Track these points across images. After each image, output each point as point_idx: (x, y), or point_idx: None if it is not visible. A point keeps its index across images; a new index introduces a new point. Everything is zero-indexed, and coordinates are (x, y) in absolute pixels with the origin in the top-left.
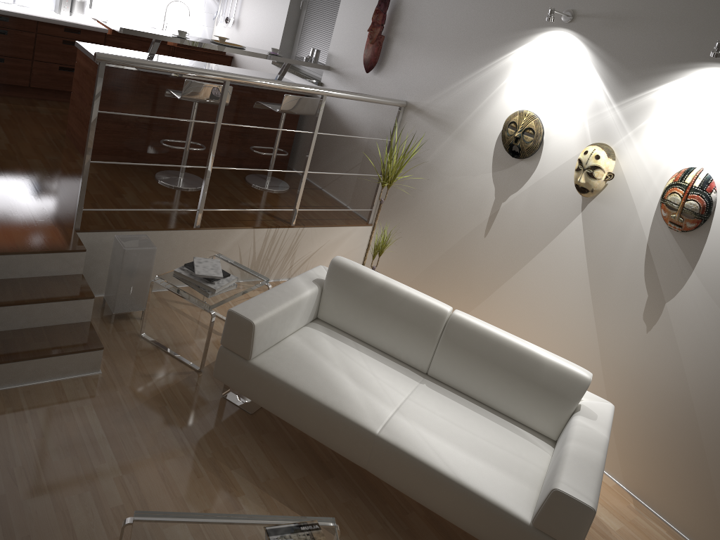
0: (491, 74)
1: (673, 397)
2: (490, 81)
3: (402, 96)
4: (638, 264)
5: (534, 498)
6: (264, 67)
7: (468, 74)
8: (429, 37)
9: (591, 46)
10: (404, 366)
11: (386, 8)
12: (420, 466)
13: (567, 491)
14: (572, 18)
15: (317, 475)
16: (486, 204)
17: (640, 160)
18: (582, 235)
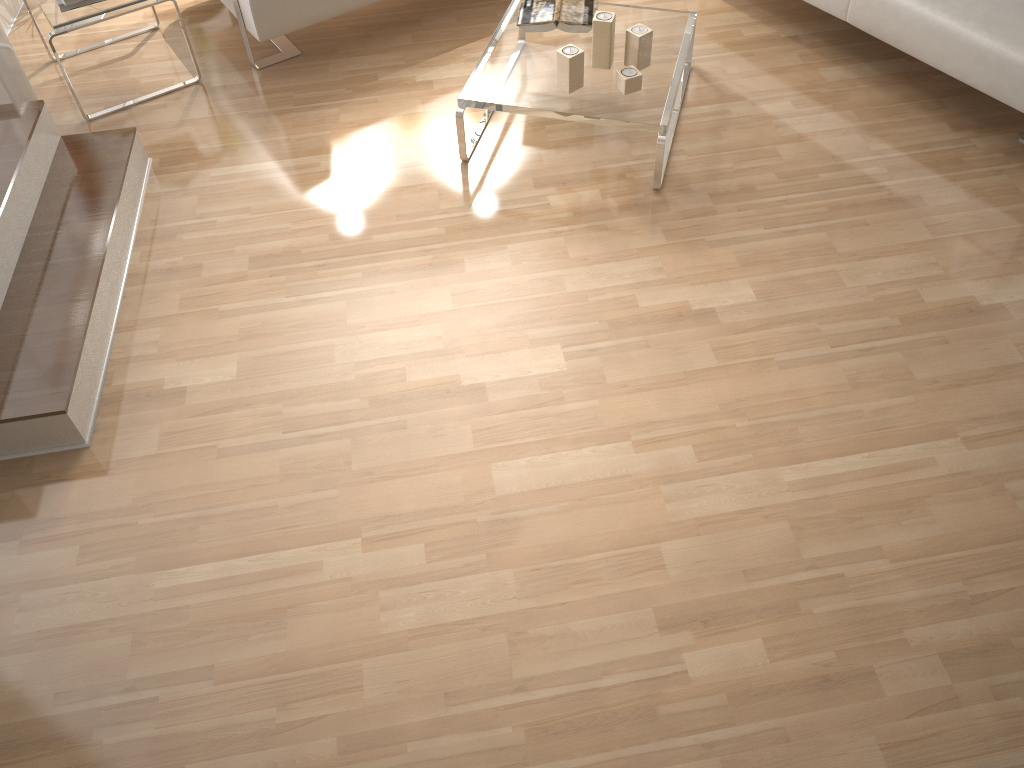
0: None
1: None
2: None
3: None
4: None
5: None
6: None
7: None
8: None
9: None
10: None
11: None
12: None
13: None
14: None
15: (414, 29)
16: None
17: None
18: None
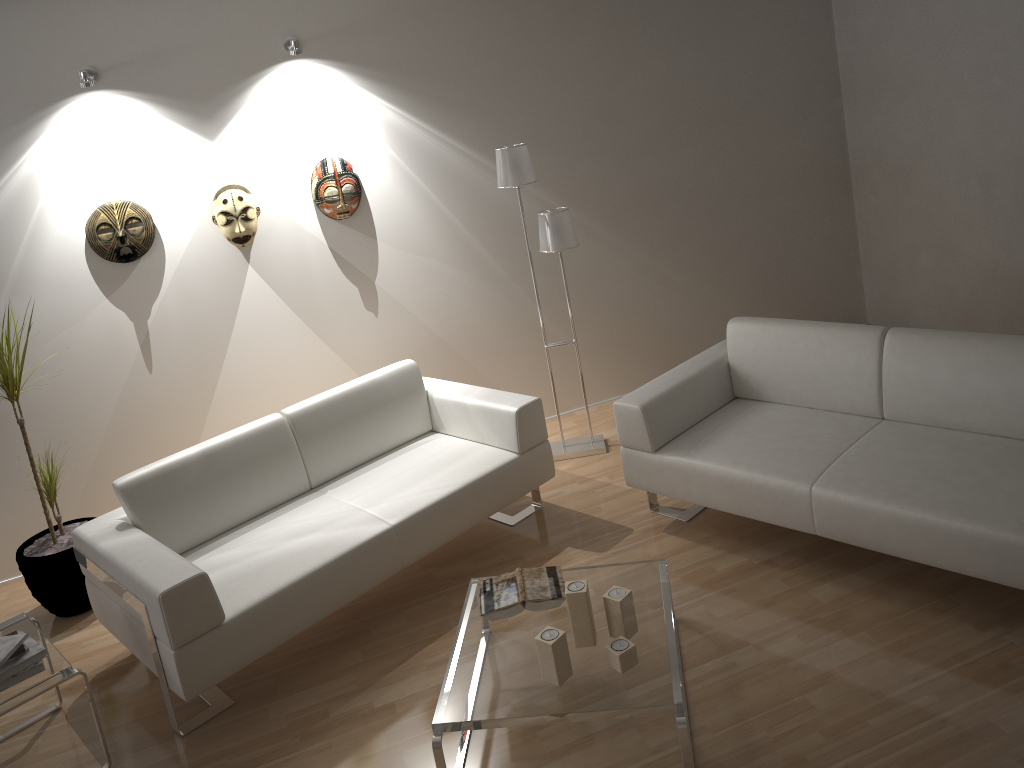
0: (17, 187)
1: (427, 347)
2: (21, 197)
3: None
4: (333, 269)
5: (495, 448)
6: None
7: None
8: None
9: (144, 96)
10: (292, 502)
11: None
12: (439, 505)
13: (521, 405)
14: (98, 76)
15: (363, 641)
16: (127, 337)
17: (274, 180)
18: (265, 283)
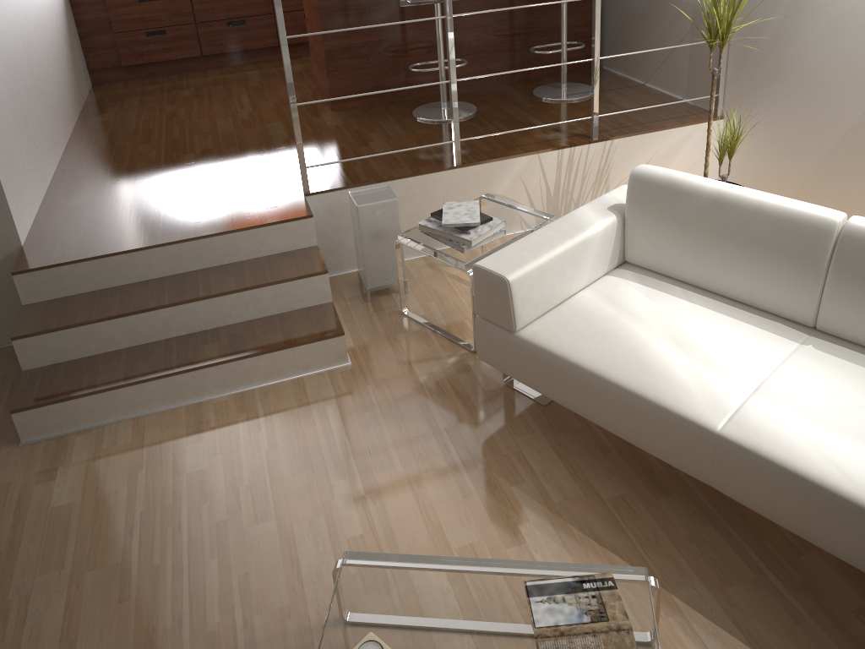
0: None
1: None
2: None
3: None
4: None
5: None
6: None
7: None
8: None
9: None
10: (772, 319)
11: None
12: (801, 484)
13: None
14: None
15: (643, 492)
16: None
17: None
18: None
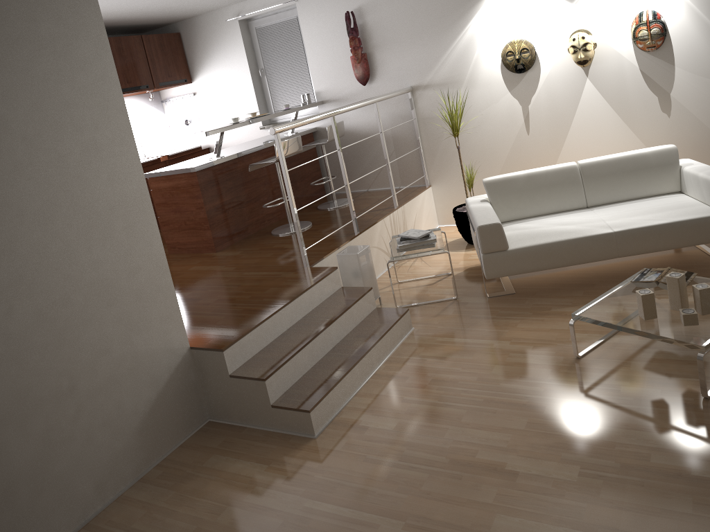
0: (472, 32)
1: (705, 141)
2: (473, 37)
3: (405, 85)
4: (641, 83)
5: (709, 207)
6: (252, 137)
7: (453, 42)
8: (405, 35)
9: None
10: (573, 211)
11: (357, 33)
12: (649, 229)
13: None
14: None
15: (587, 288)
16: (517, 114)
17: (607, 26)
18: (596, 90)
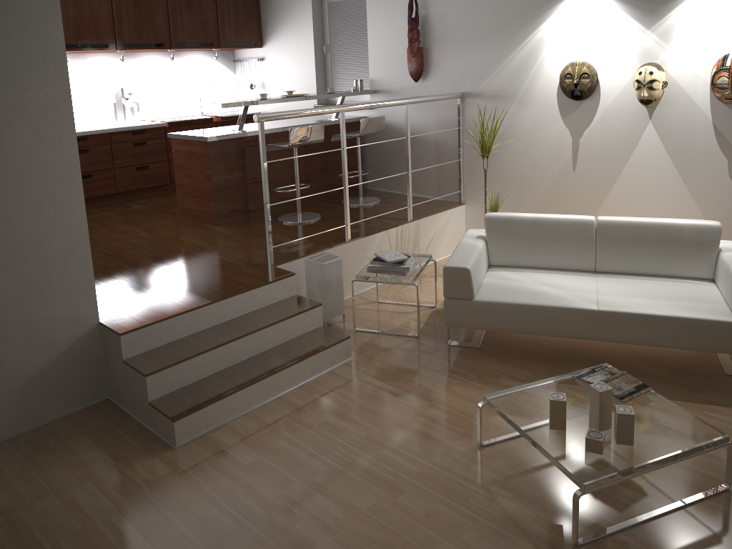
0: (533, 44)
1: None
2: (534, 50)
3: (456, 89)
4: (711, 140)
5: (727, 309)
6: None
7: (512, 52)
8: (465, 35)
9: None
10: (576, 272)
11: (417, 24)
12: (640, 317)
13: None
14: None
15: (556, 365)
16: (566, 146)
17: (684, 64)
18: (657, 137)
